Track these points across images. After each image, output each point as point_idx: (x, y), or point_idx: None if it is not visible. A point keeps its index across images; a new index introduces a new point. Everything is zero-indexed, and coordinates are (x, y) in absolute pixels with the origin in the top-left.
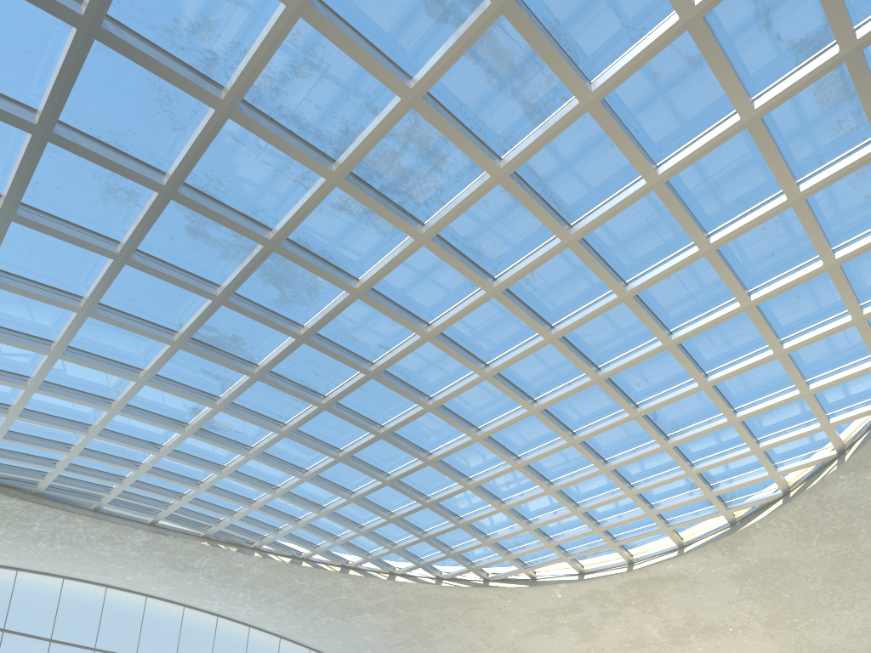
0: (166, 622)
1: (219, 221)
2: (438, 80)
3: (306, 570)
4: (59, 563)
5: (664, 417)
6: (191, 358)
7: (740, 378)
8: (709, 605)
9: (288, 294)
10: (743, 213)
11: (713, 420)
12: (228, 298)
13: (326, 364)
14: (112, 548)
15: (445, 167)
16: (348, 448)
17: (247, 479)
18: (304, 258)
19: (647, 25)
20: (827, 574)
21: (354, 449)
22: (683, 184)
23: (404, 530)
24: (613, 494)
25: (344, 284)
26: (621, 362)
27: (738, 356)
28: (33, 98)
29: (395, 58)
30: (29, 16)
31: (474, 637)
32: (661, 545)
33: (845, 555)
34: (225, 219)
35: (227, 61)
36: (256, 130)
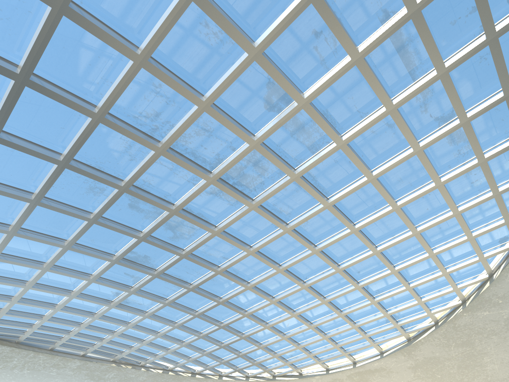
0: None
1: (148, 201)
2: (268, 136)
3: (171, 376)
4: (24, 380)
5: (372, 287)
6: (120, 267)
7: (411, 267)
8: None
9: (177, 234)
10: (413, 191)
11: (397, 288)
12: (146, 238)
13: (193, 267)
14: (58, 370)
15: (266, 173)
16: (201, 310)
17: (142, 329)
18: (190, 217)
19: (369, 111)
20: (459, 364)
21: (205, 310)
22: (384, 178)
23: (229, 351)
24: (345, 327)
25: (209, 229)
26: (351, 261)
27: (410, 256)
28: (60, 147)
29: (246, 126)
30: (66, 112)
31: None
32: (370, 352)
33: (468, 353)
34: (151, 201)
35: (163, 129)
36: (174, 160)
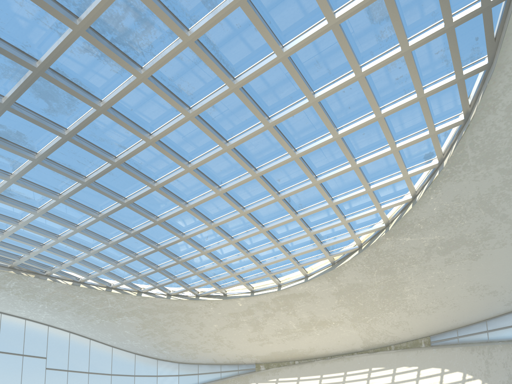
0: None
1: None
2: None
3: (83, 289)
4: None
5: (294, 200)
6: None
7: (334, 180)
8: (322, 310)
9: (54, 106)
10: (332, 81)
11: (321, 203)
12: (10, 106)
13: (84, 155)
14: None
15: (153, 31)
16: (104, 212)
17: (37, 230)
18: (62, 82)
19: None
20: (381, 292)
21: (108, 212)
22: (298, 60)
23: (145, 264)
24: (268, 245)
25: (92, 103)
26: (268, 166)
27: (333, 167)
28: None
29: None
30: None
31: (192, 330)
32: (296, 275)
33: (390, 282)
34: (3, 50)
35: None
36: None
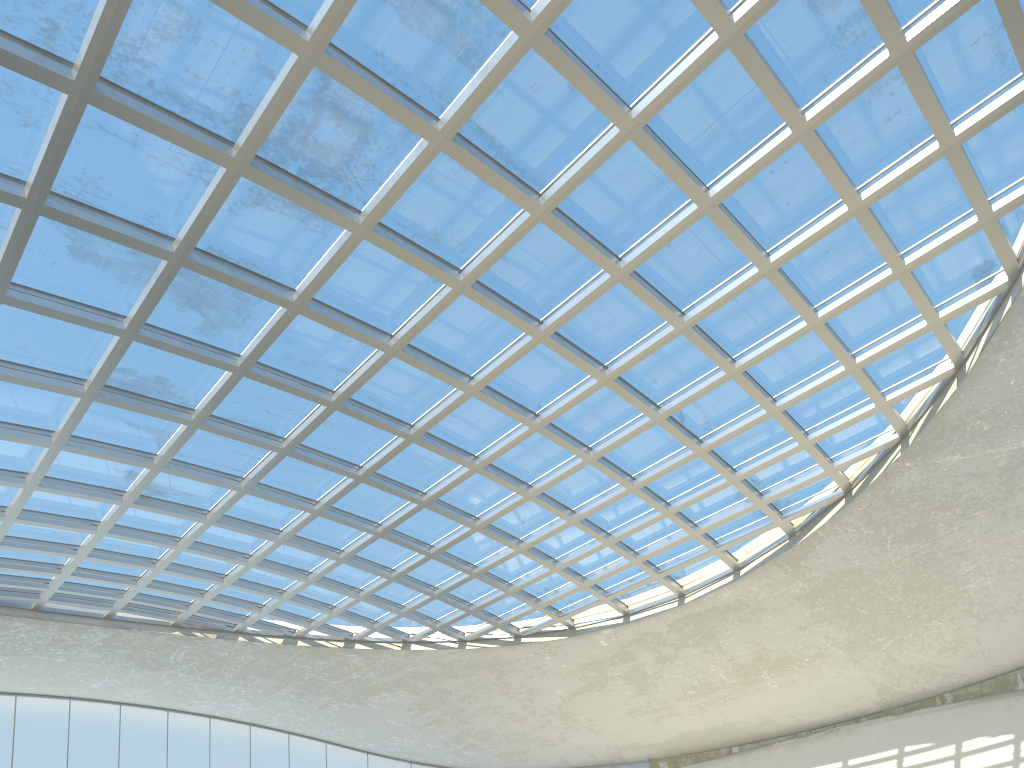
0: (149, 733)
1: (106, 236)
2: (339, 27)
3: (304, 650)
4: (6, 678)
5: (693, 416)
6: (112, 410)
7: (774, 360)
8: (779, 634)
9: (213, 318)
10: (745, 156)
11: (750, 414)
12: (139, 332)
13: (277, 399)
14: (67, 653)
15: (372, 138)
16: (325, 498)
17: (211, 551)
18: (221, 270)
19: None
20: (907, 581)
21: (332, 499)
22: (666, 128)
23: (410, 588)
24: (649, 516)
25: (277, 298)
26: (630, 356)
27: (768, 333)
28: None
29: (281, 4)
30: None
31: (514, 705)
32: (713, 570)
33: (926, 556)
34: (113, 233)
35: (71, 30)
36: (126, 115)
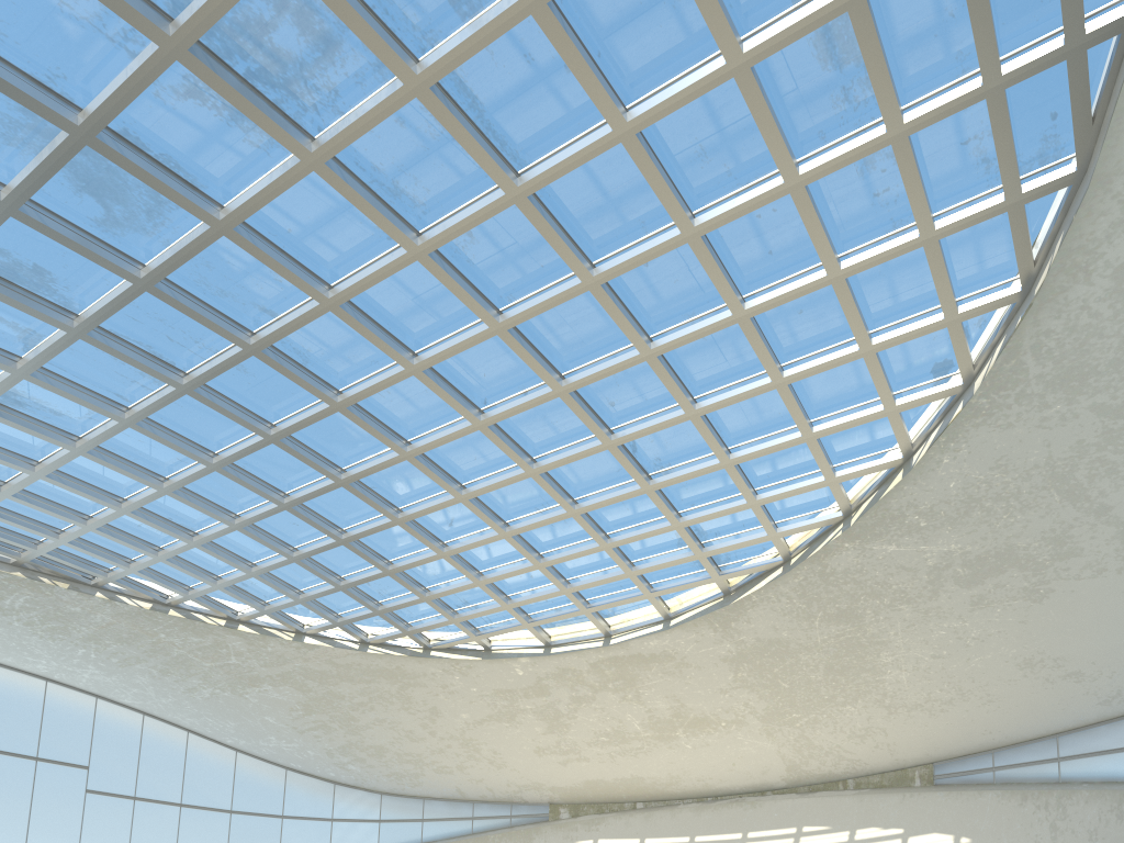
0: None
1: None
2: None
3: (176, 621)
4: None
5: (646, 450)
6: None
7: (734, 409)
8: (700, 693)
9: (117, 214)
10: (735, 192)
11: (703, 460)
12: (20, 208)
13: (184, 326)
14: None
15: (339, 60)
16: (225, 452)
17: (76, 485)
18: (135, 162)
19: None
20: (830, 661)
21: (234, 454)
22: (660, 141)
23: (313, 574)
24: (586, 545)
25: (200, 211)
26: (589, 372)
27: (732, 381)
28: None
29: None
30: None
31: (413, 722)
32: (644, 615)
33: (850, 640)
34: (3, 83)
35: None
36: None
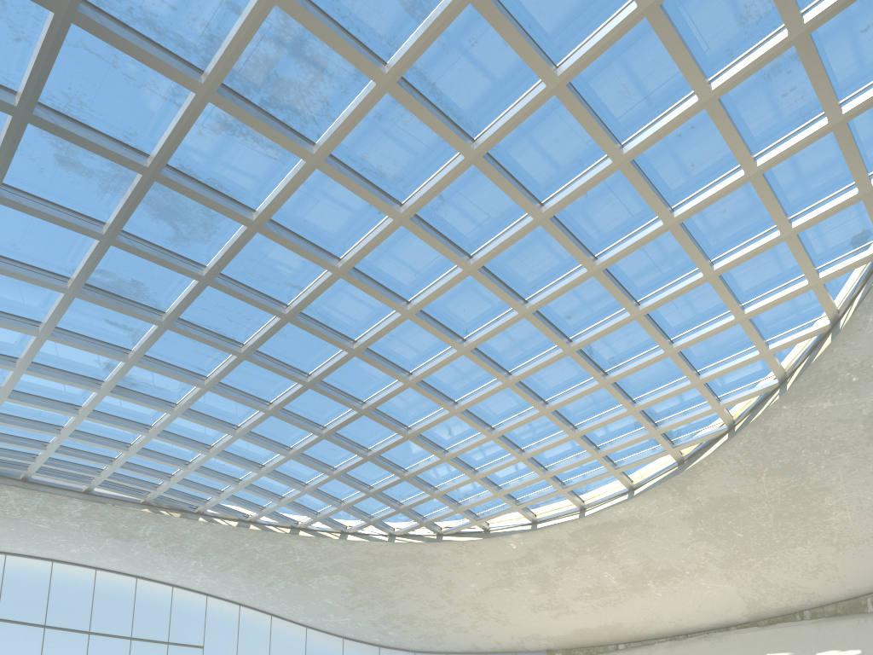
0: (118, 595)
1: (87, 147)
2: None
3: (255, 533)
4: None
5: (600, 351)
6: (92, 308)
7: (673, 306)
8: (664, 549)
9: (183, 231)
10: (656, 119)
11: (650, 352)
12: (116, 238)
13: (238, 308)
14: (50, 520)
15: (327, 76)
16: (277, 400)
17: (177, 440)
18: (189, 187)
19: None
20: (778, 510)
21: (283, 401)
22: (588, 88)
23: (349, 486)
24: (558, 437)
25: (239, 216)
26: (547, 293)
27: (669, 281)
28: None
29: None
30: None
31: (434, 594)
32: (611, 489)
33: (795, 490)
34: (94, 145)
35: None
36: (106, 37)
